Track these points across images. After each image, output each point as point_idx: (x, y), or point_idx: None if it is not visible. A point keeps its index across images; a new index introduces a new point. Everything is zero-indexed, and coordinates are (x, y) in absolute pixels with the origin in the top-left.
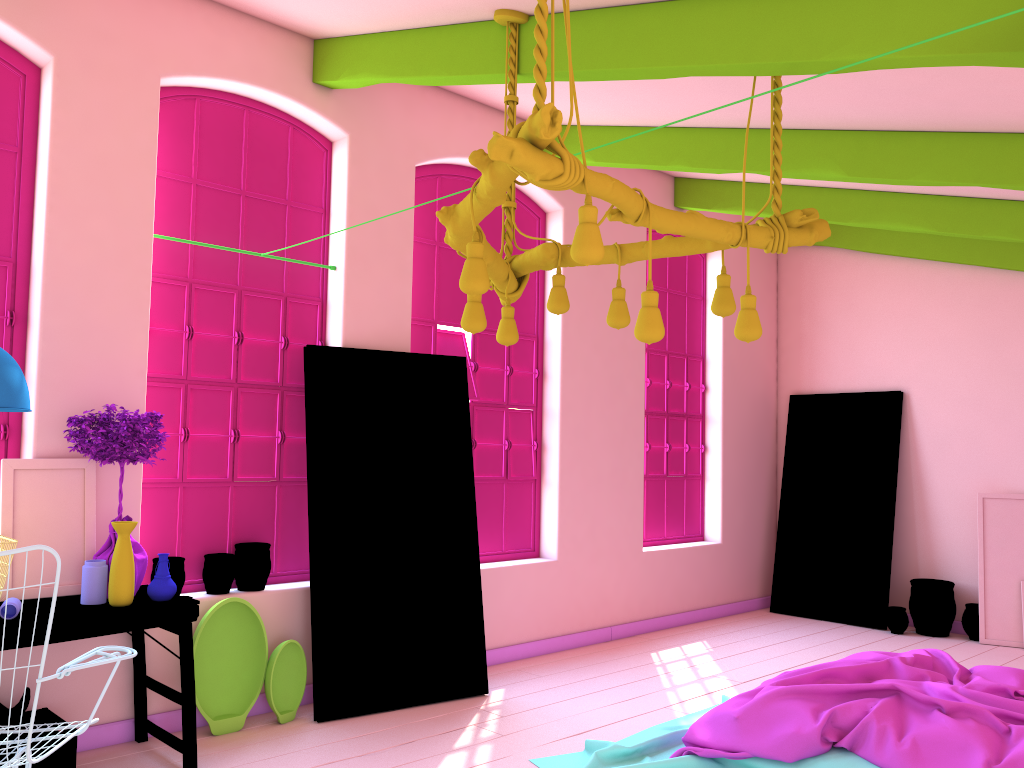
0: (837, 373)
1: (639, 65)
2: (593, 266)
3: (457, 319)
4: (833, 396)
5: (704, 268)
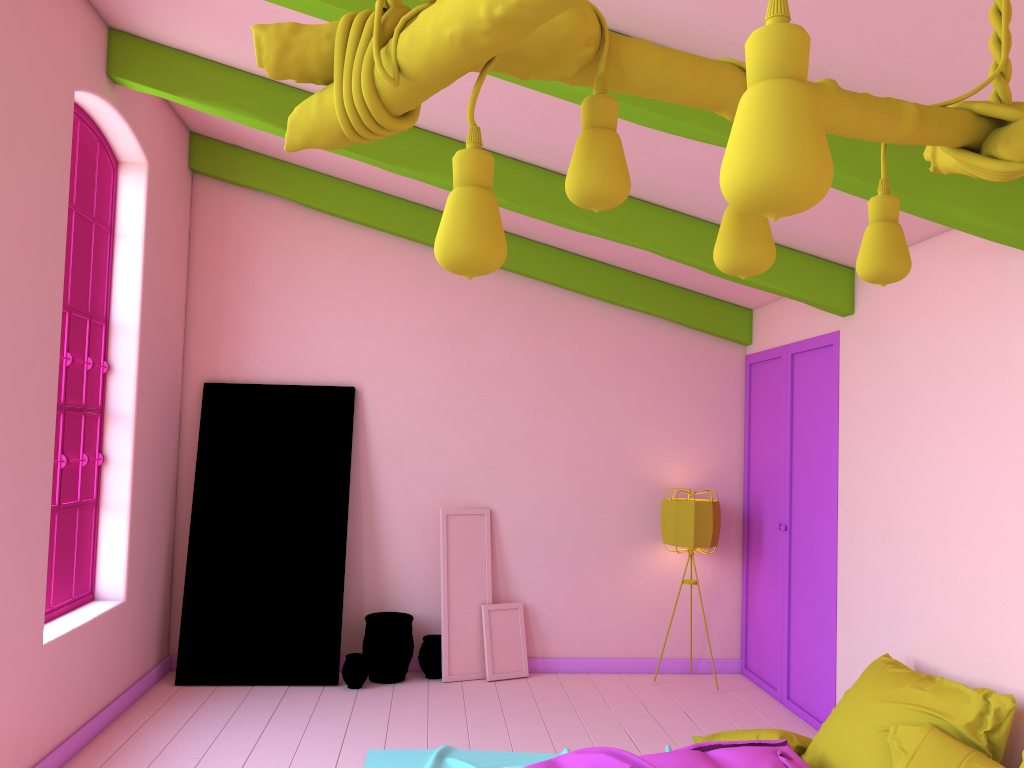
0: (271, 358)
1: None
2: (5, 133)
3: None
4: (267, 388)
5: (115, 185)
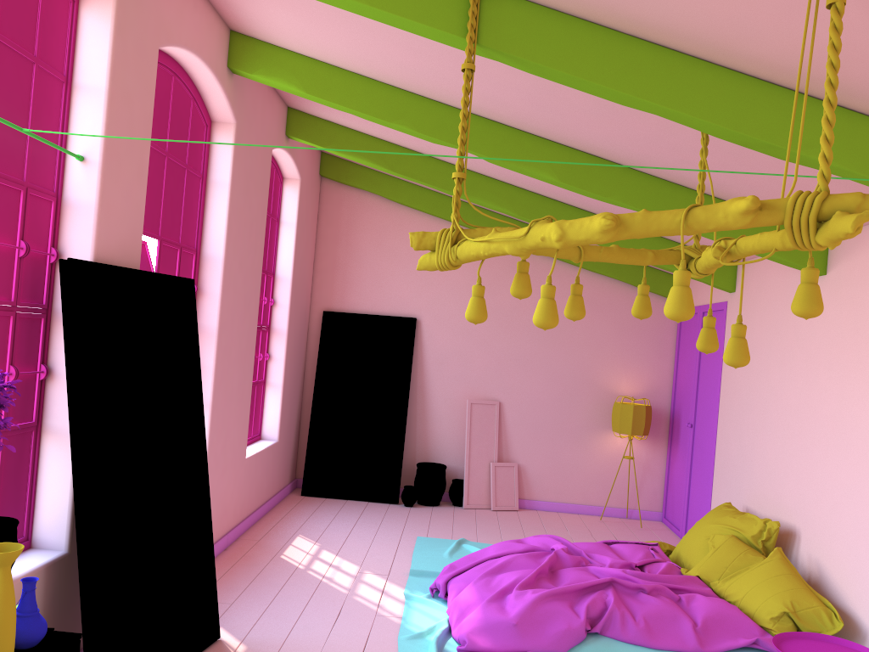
0: (365, 297)
1: (627, 92)
2: (246, 185)
3: (150, 228)
4: (362, 316)
5: (281, 192)
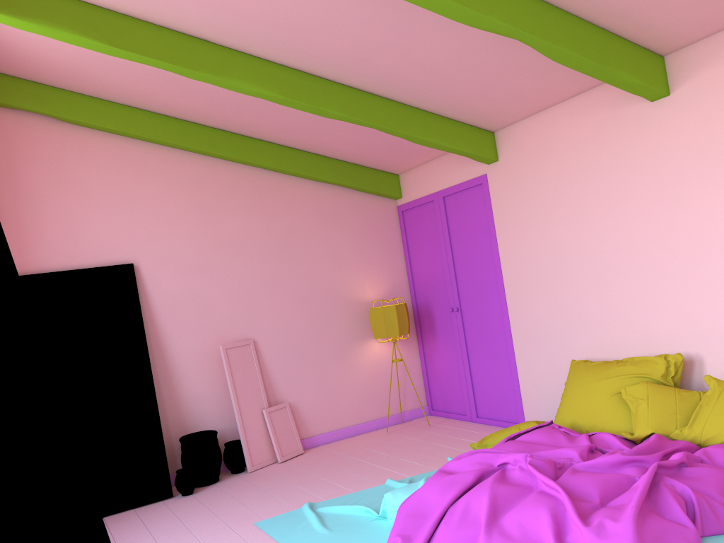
0: (55, 250)
1: None
2: None
3: None
4: (58, 274)
5: None
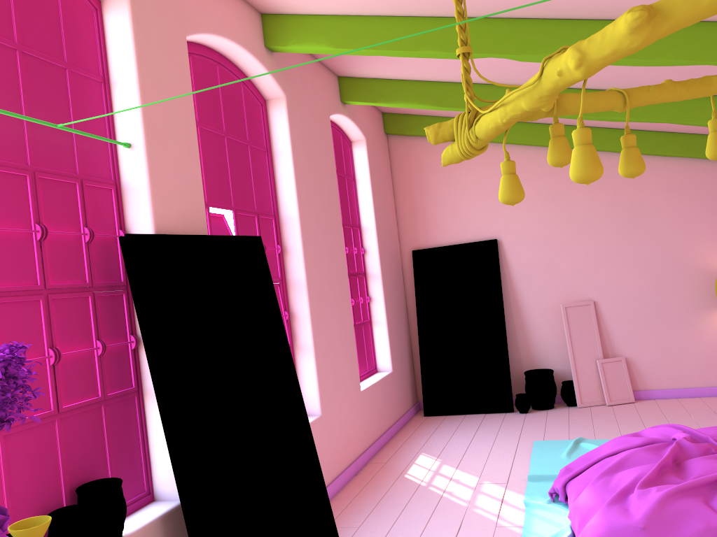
0: (446, 230)
1: None
2: (308, 149)
3: (222, 201)
4: (446, 248)
5: (351, 154)
